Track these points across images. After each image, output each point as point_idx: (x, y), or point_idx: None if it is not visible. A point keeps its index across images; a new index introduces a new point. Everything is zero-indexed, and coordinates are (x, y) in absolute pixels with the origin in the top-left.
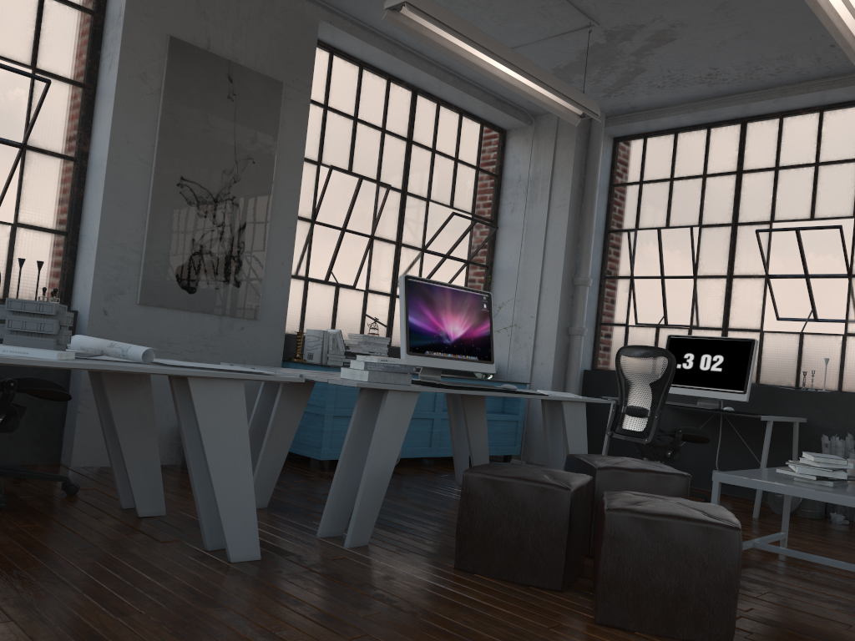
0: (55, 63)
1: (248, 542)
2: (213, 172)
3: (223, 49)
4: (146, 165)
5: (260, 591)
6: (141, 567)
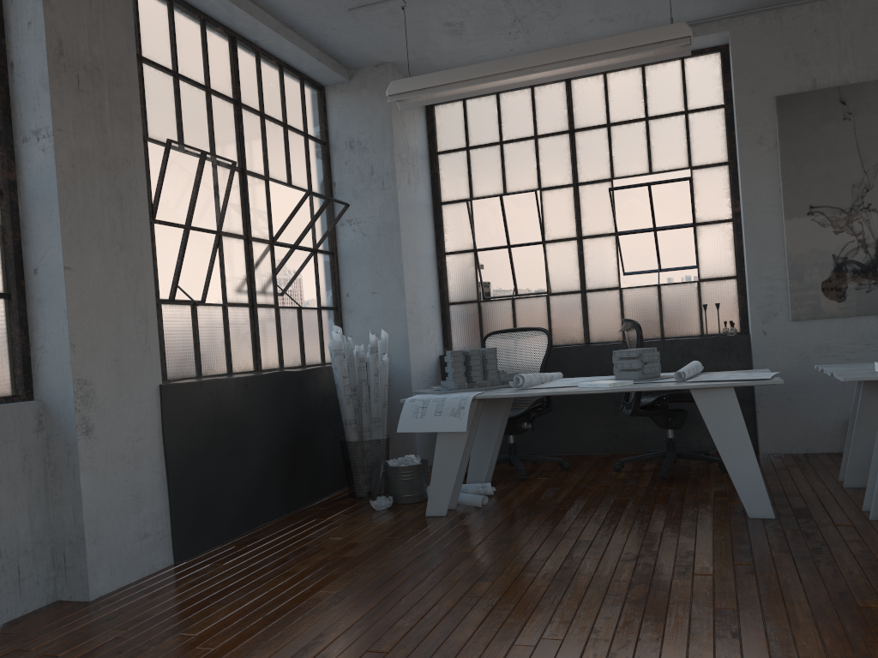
0: (704, 157)
1: (760, 504)
2: (840, 191)
3: (829, 80)
4: (776, 208)
5: (733, 534)
6: (687, 514)
